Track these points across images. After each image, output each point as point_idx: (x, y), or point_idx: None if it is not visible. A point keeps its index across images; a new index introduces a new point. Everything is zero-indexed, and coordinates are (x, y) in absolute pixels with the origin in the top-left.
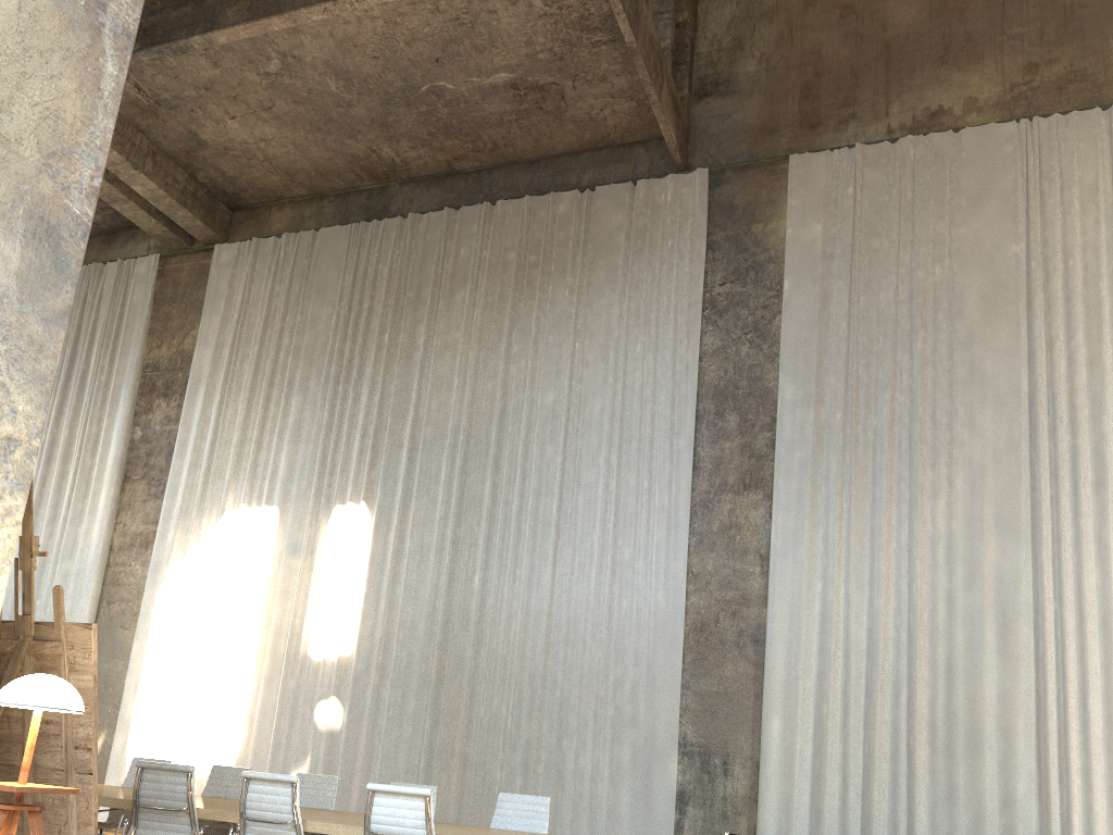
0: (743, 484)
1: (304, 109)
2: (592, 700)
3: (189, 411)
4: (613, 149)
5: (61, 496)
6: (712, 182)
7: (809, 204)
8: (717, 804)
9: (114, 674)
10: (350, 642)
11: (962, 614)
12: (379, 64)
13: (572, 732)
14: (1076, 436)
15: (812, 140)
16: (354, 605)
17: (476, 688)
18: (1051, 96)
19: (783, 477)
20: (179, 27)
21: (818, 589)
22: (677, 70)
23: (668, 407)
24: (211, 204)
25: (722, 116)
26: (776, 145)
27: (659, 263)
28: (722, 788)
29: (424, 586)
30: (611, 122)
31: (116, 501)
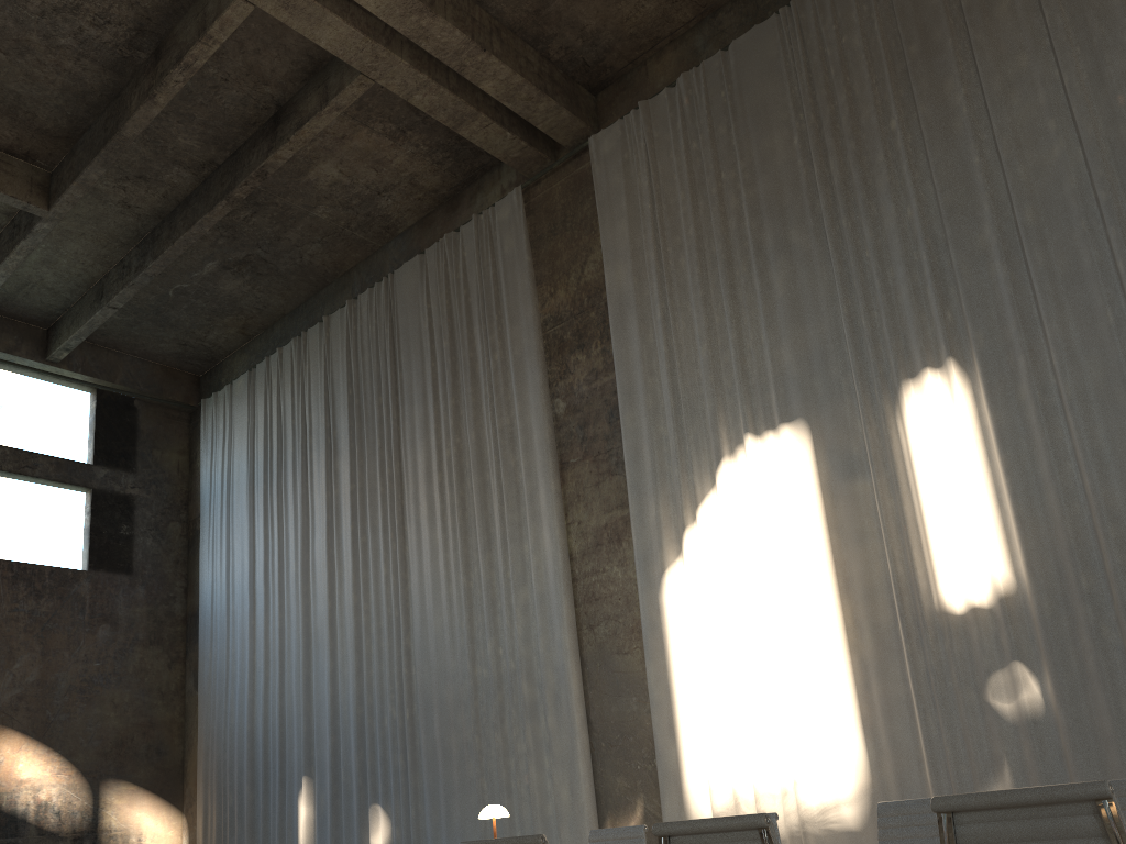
0: None
1: None
2: None
3: (623, 348)
4: None
5: (489, 514)
6: None
7: None
8: None
9: (629, 717)
10: (1008, 572)
11: None
12: None
13: None
14: None
15: None
16: (994, 514)
17: None
18: None
19: None
20: None
21: None
22: None
23: None
24: (571, 89)
25: None
26: None
27: None
28: None
29: (1124, 444)
30: None
31: (560, 497)
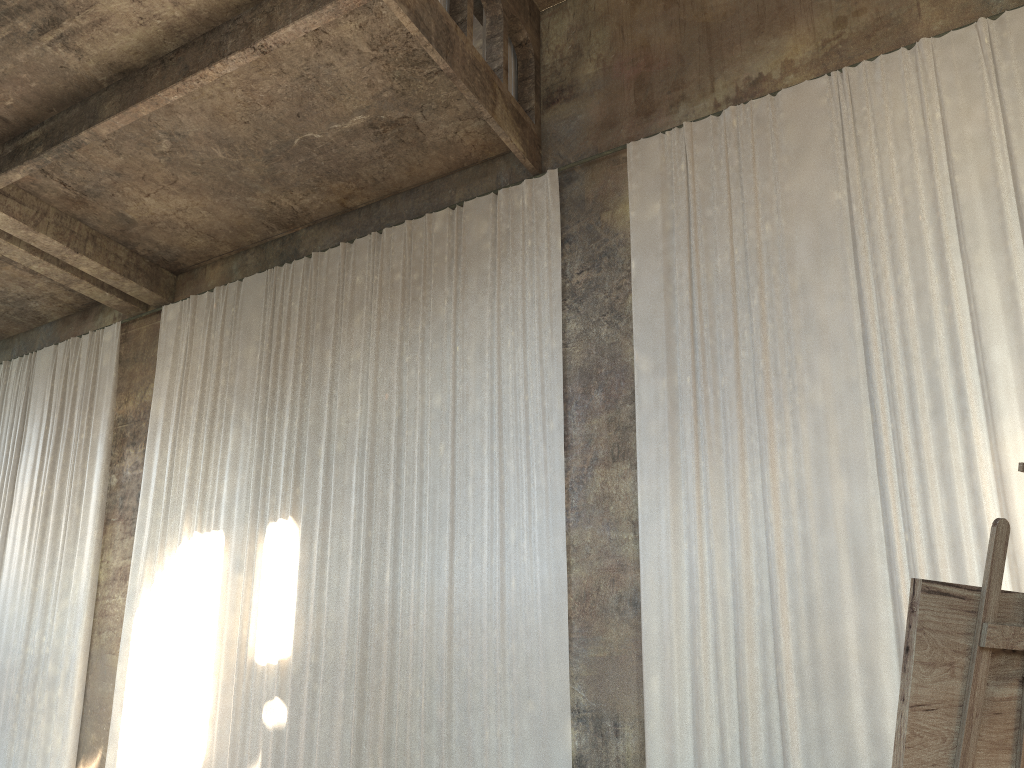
0: (612, 456)
1: (203, 177)
2: (492, 677)
3: (150, 455)
4: (478, 166)
5: (57, 543)
6: (564, 180)
7: (647, 186)
8: (612, 765)
9: (106, 695)
10: (288, 645)
11: (818, 556)
12: (251, 128)
13: (477, 709)
14: (910, 368)
15: (648, 127)
16: (290, 611)
17: (394, 676)
18: (861, 45)
19: (643, 445)
20: (71, 127)
21: (685, 548)
22: (524, 84)
23: (539, 394)
24: (154, 272)
25: (568, 119)
26: (617, 136)
27: (521, 263)
28: (615, 749)
29: (345, 587)
30: (468, 142)
31: (100, 542)
